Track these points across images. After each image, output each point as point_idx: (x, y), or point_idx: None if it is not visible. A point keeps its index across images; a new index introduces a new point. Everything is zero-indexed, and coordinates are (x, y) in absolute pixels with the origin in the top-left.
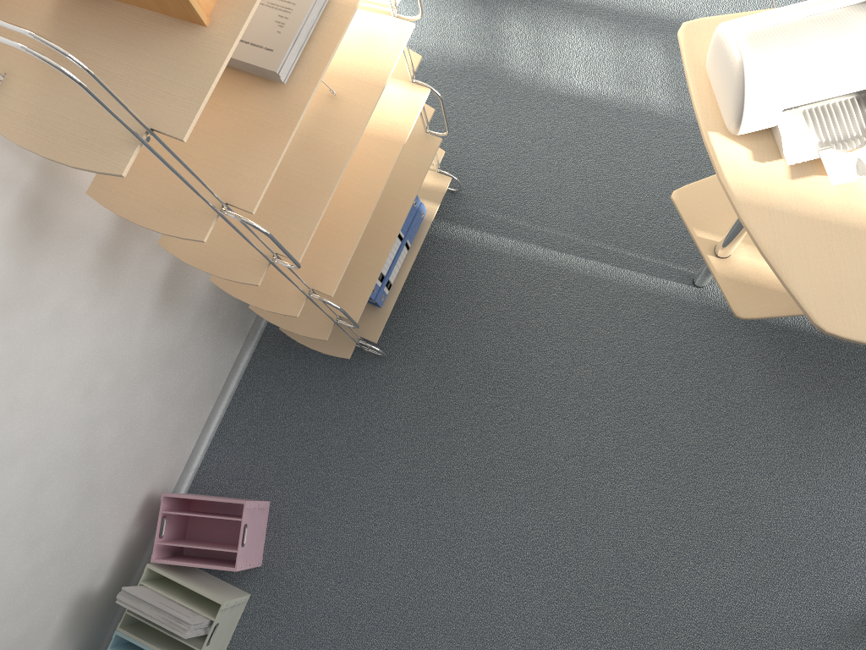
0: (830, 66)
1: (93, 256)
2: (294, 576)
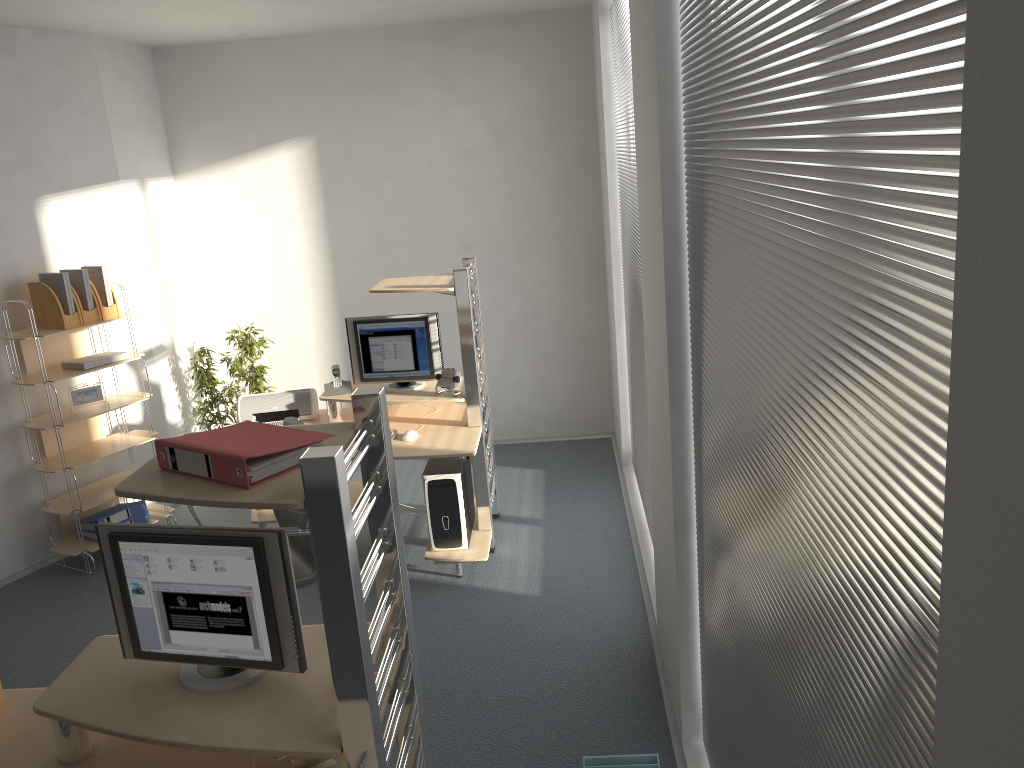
0: (266, 400)
1: None
2: None
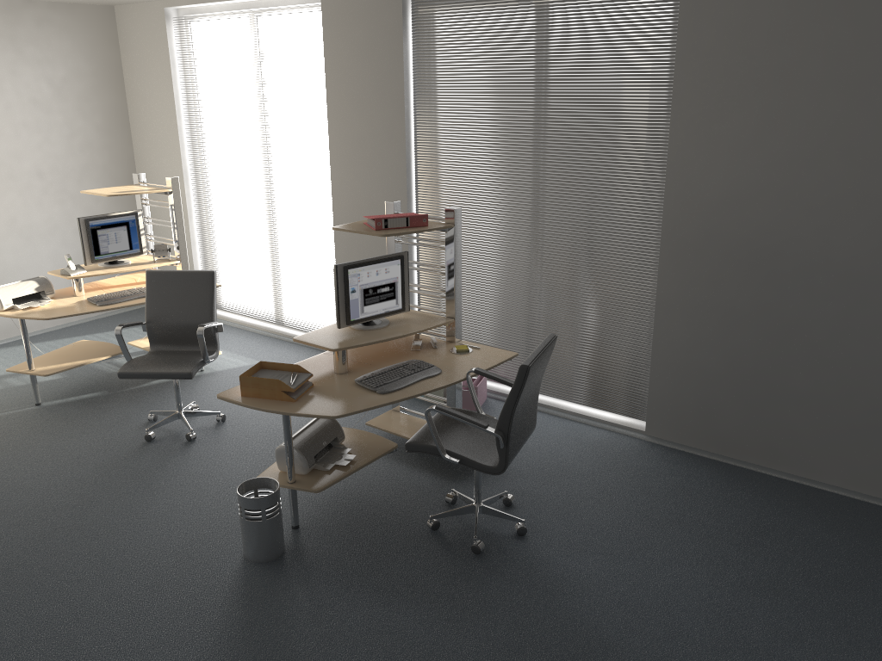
0: (18, 288)
1: None
2: None
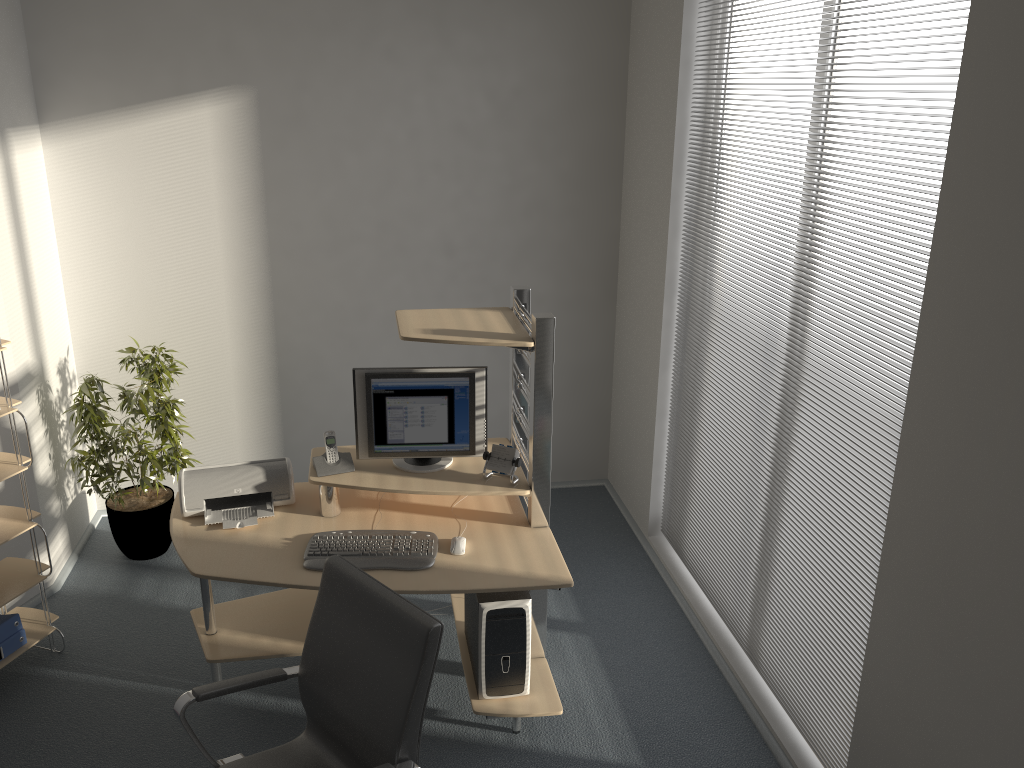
0: (224, 479)
1: None
2: None
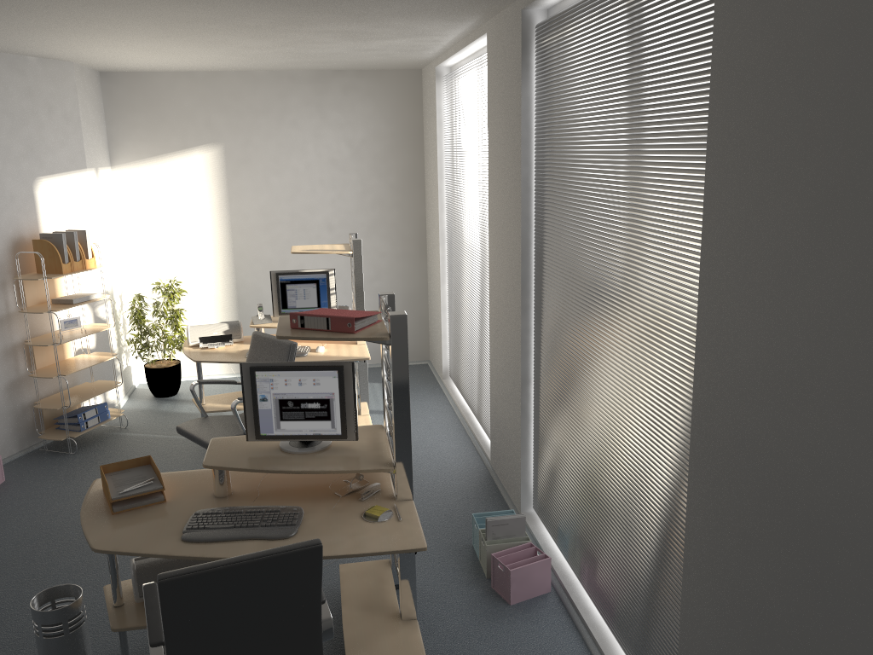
0: (209, 328)
1: (3, 347)
2: (4, 492)
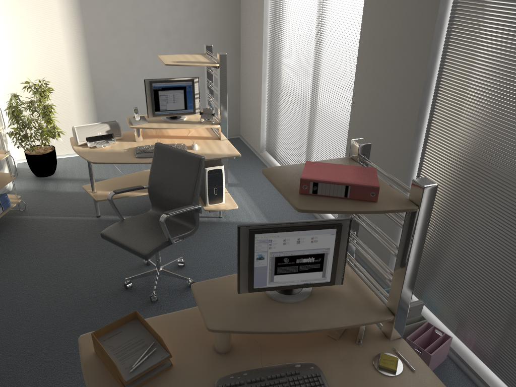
0: (93, 129)
1: None
2: None
